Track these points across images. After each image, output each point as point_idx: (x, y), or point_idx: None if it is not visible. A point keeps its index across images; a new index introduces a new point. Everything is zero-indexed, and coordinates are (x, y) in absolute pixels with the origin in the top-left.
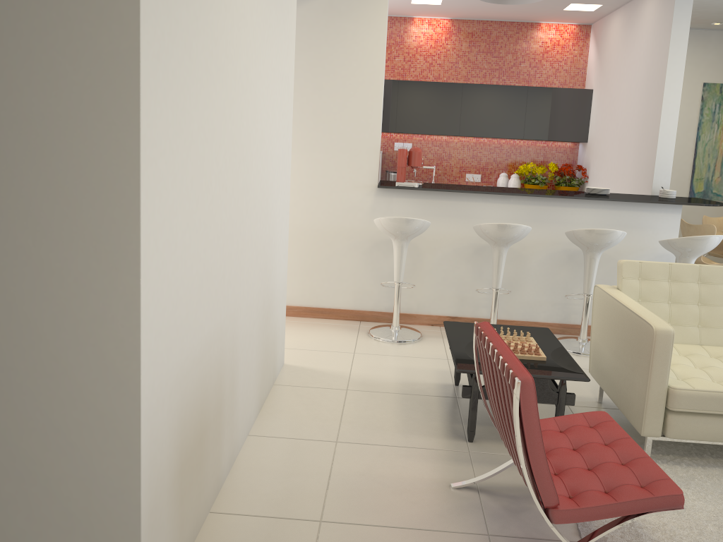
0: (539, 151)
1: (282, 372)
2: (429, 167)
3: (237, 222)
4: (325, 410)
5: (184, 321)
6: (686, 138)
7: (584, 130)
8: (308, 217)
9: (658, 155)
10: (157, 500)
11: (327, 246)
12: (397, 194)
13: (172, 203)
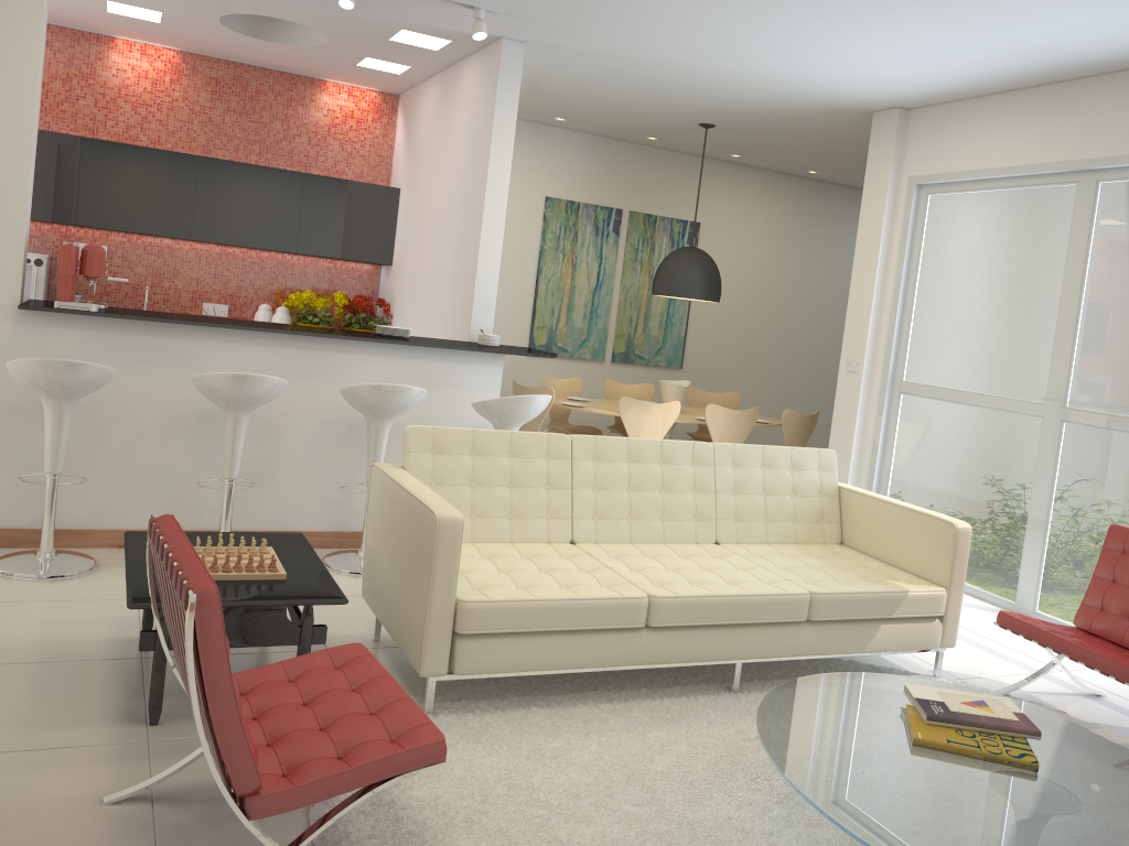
0: (323, 274)
1: None
2: (120, 279)
3: None
4: None
5: None
6: (525, 270)
7: (387, 247)
8: None
9: (478, 285)
10: None
11: None
12: (59, 322)
13: None
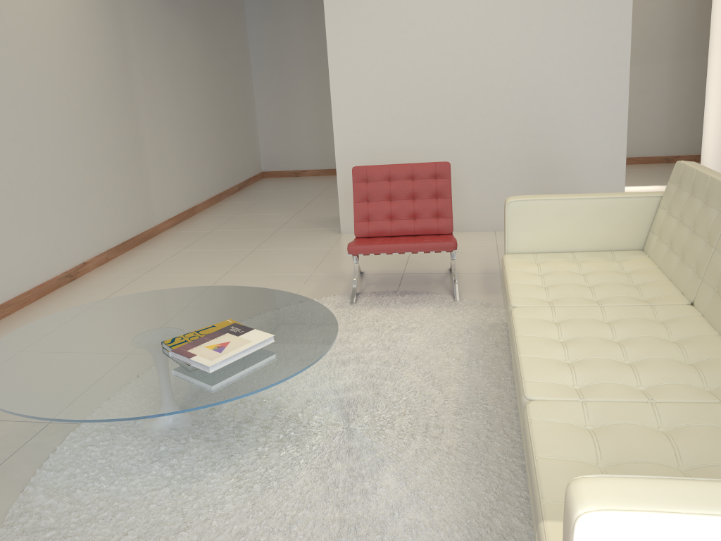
0: None
1: None
2: None
3: (454, 98)
4: None
5: (374, 131)
6: None
7: None
8: None
9: None
10: (351, 190)
11: None
12: None
13: (357, 83)
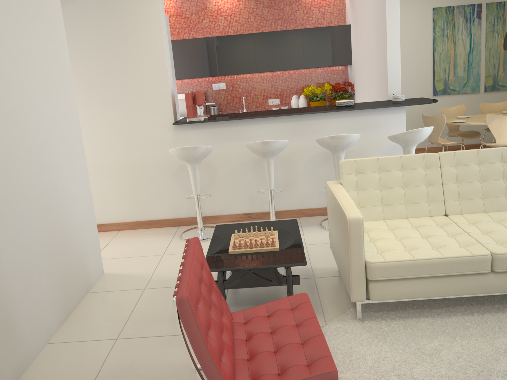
0: (319, 75)
1: (99, 281)
2: (211, 104)
3: None
4: (120, 310)
5: None
6: (425, 51)
7: (348, 56)
8: (127, 154)
9: (389, 69)
10: None
11: (144, 174)
12: (190, 127)
13: None
